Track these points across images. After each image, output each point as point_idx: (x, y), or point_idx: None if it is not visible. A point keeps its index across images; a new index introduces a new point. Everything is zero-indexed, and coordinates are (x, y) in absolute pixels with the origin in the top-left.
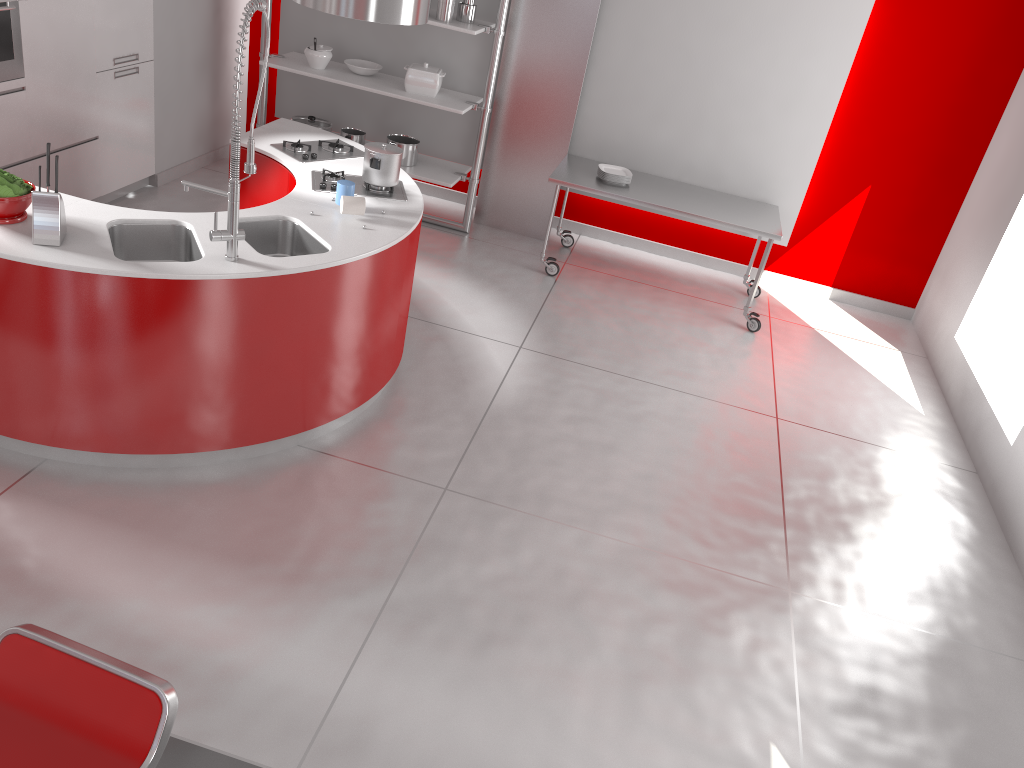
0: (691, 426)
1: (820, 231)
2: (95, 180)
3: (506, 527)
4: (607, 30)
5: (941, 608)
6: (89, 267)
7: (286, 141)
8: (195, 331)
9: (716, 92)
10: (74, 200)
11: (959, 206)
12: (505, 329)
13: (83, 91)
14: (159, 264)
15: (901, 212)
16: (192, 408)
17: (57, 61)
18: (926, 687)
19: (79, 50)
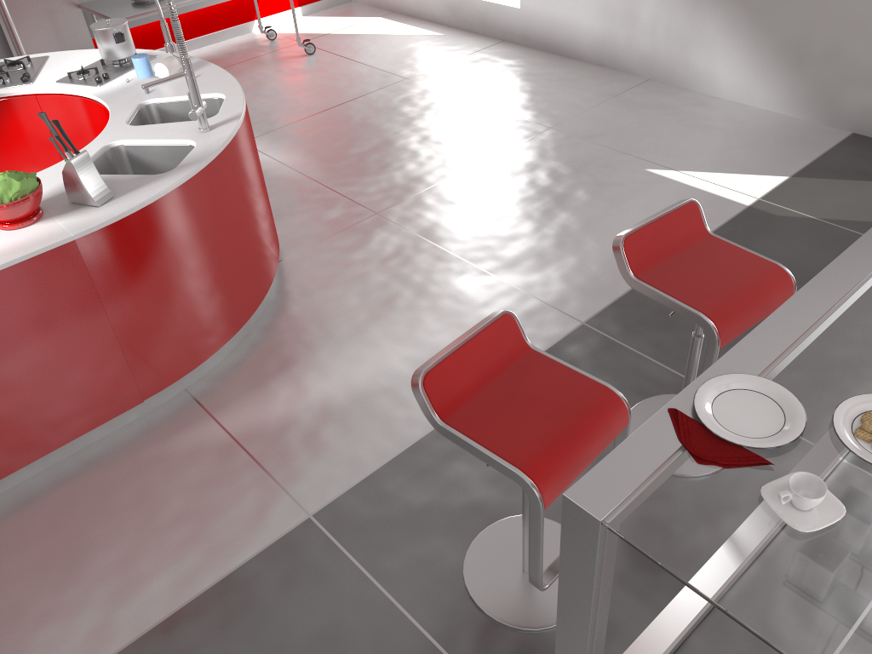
0: (390, 108)
1: None
2: None
3: (432, 201)
4: None
5: (591, 92)
6: (170, 185)
7: None
8: (235, 196)
9: None
10: None
11: None
12: None
13: None
14: (190, 158)
15: None
16: (252, 263)
17: None
18: (637, 116)
19: None
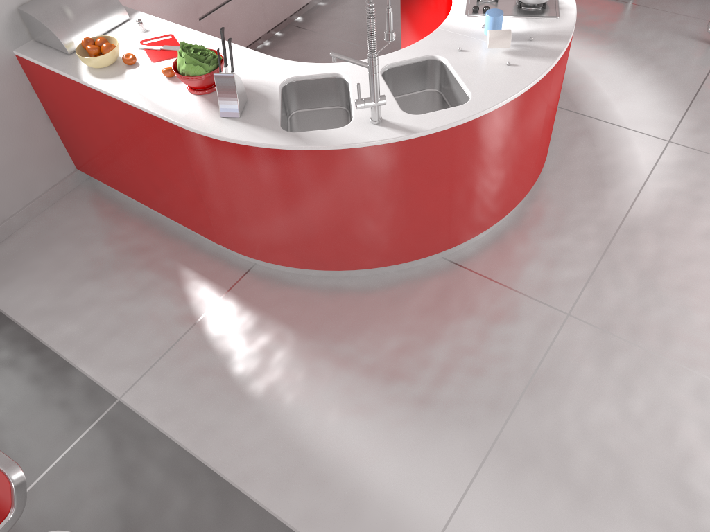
0: None
1: None
2: None
3: (622, 365)
4: None
5: None
6: (257, 142)
7: None
8: (346, 187)
9: None
10: (259, 58)
11: None
12: (655, 119)
13: None
14: (313, 134)
15: None
16: (350, 241)
17: None
18: None
19: None
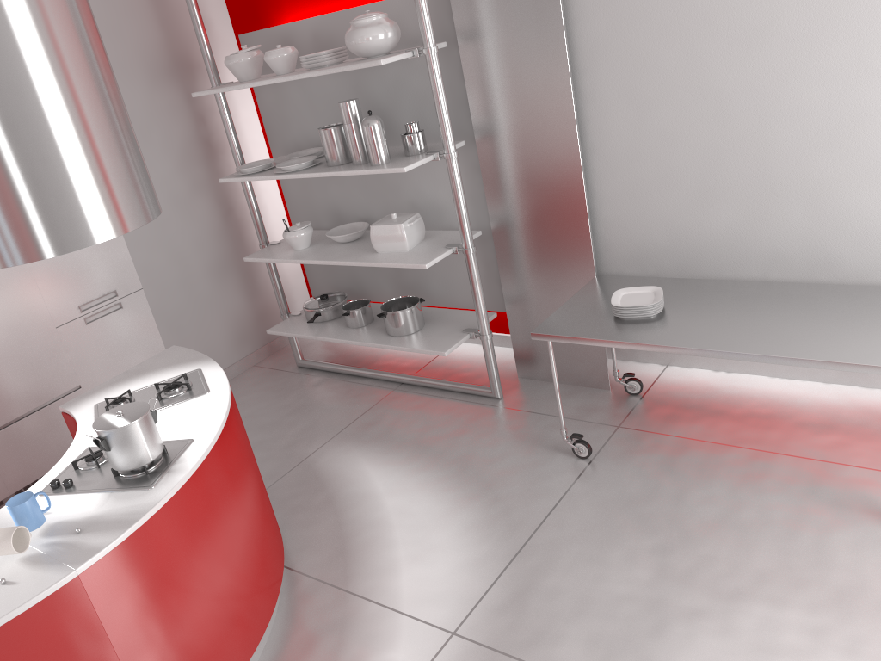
0: None
1: None
2: None
3: None
4: (595, 102)
5: None
6: None
7: (107, 398)
8: None
9: (780, 138)
10: None
11: None
12: (451, 591)
13: (41, 350)
14: None
15: None
16: None
17: None
18: None
19: (22, 315)
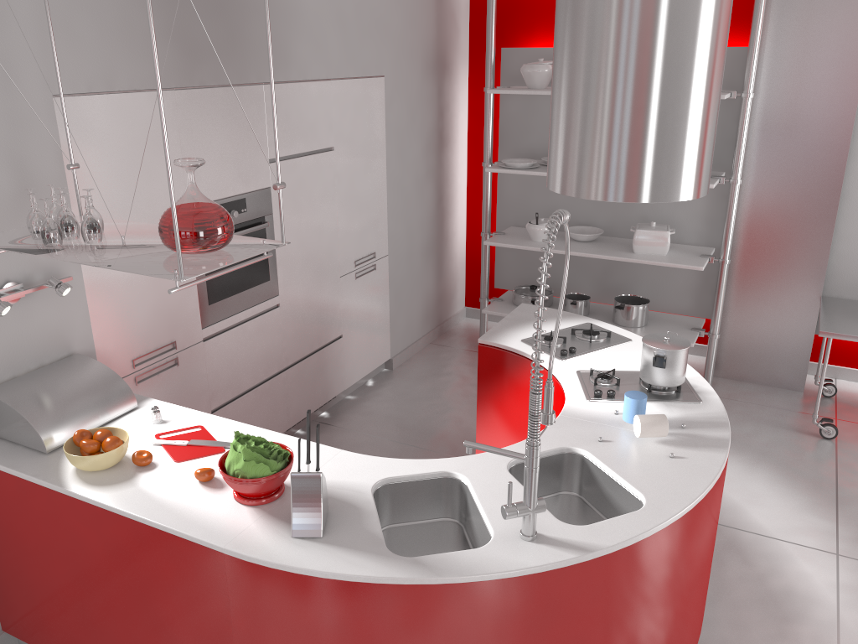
0: None
1: None
2: (339, 376)
3: None
4: None
5: None
6: (358, 574)
7: None
8: (488, 642)
9: None
10: (332, 453)
11: None
12: (806, 525)
13: (329, 296)
14: (442, 557)
15: None
16: None
17: (306, 274)
18: None
19: (325, 259)
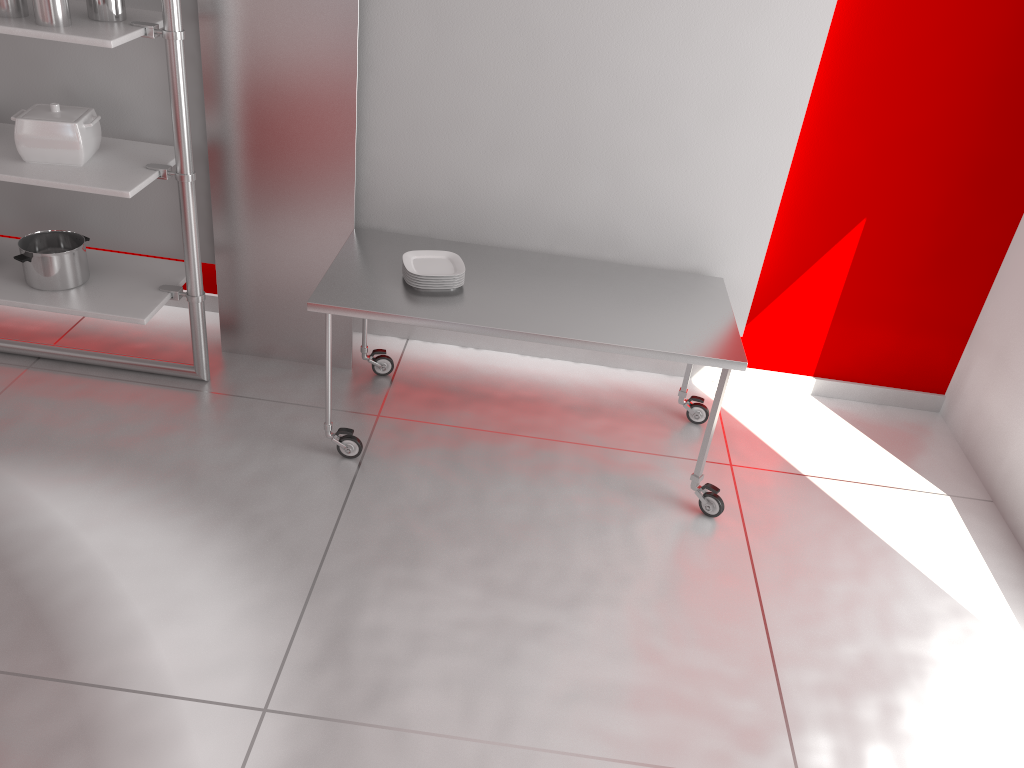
0: None
1: (789, 296)
2: None
3: None
4: (384, 6)
5: None
6: None
7: None
8: None
9: (595, 98)
10: None
11: (1010, 237)
12: (239, 653)
13: None
14: None
15: (917, 255)
16: None
17: None
18: None
19: None
